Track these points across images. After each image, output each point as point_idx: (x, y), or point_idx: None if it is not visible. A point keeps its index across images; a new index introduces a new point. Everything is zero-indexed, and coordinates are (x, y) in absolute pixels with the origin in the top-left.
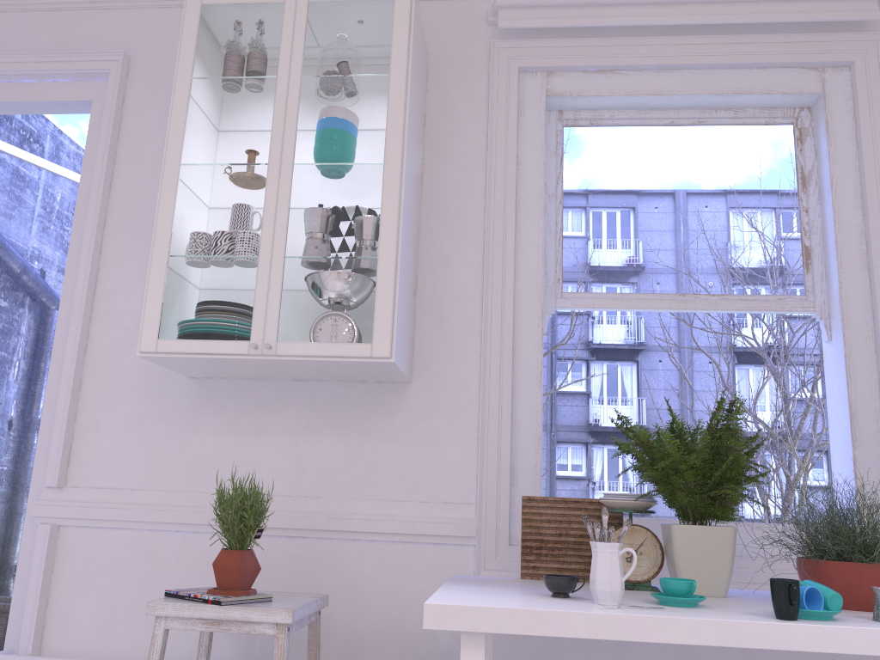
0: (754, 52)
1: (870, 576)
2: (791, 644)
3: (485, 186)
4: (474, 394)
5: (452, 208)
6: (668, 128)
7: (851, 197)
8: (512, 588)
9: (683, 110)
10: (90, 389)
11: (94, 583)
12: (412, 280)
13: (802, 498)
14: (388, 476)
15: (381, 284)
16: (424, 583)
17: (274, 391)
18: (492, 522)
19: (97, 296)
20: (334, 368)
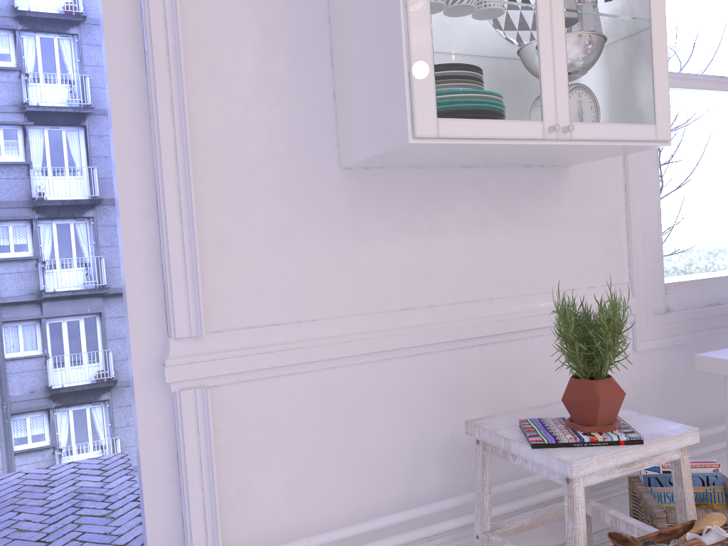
0: None
1: None
2: None
3: None
4: (620, 176)
5: None
6: None
7: None
8: None
9: None
10: (207, 191)
11: (272, 447)
12: None
13: None
14: (560, 266)
15: (657, 54)
16: None
17: (443, 181)
18: (643, 298)
19: (185, 47)
20: (575, 153)
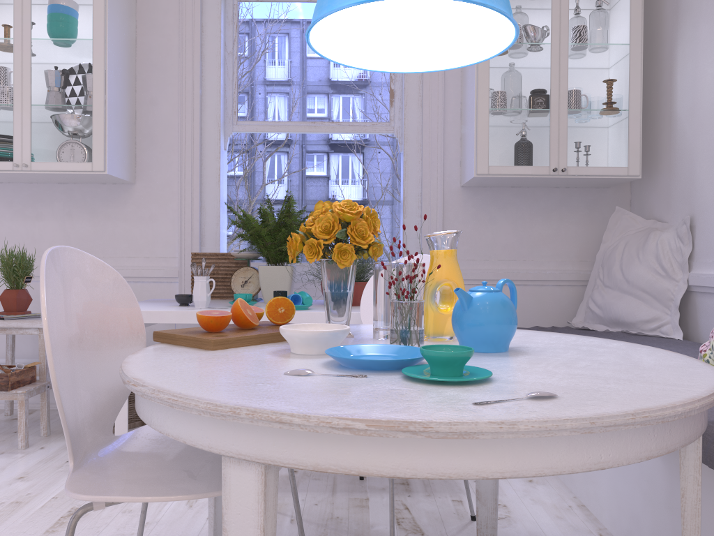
0: None
1: None
2: None
3: (180, 48)
4: (176, 190)
5: (157, 64)
6: (309, 4)
7: None
8: (169, 303)
9: None
10: None
11: None
12: (129, 116)
13: None
14: (123, 243)
15: (96, 124)
16: None
17: (46, 191)
18: (189, 268)
19: None
20: (75, 177)
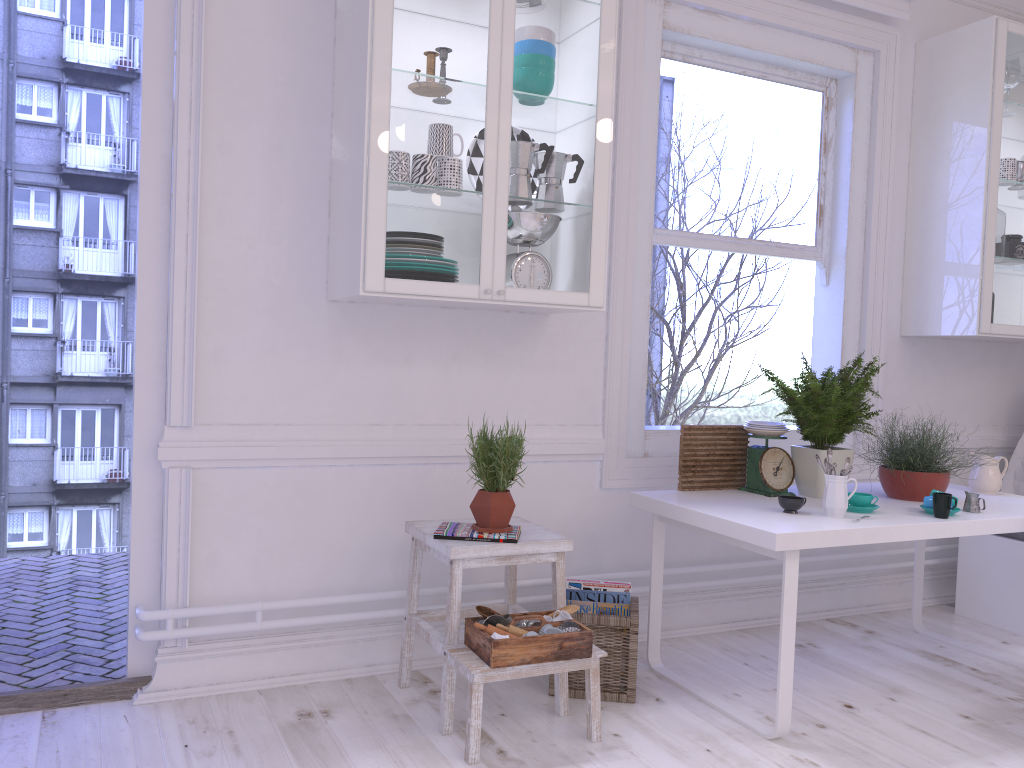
0: (821, 25)
1: (940, 481)
2: (953, 534)
3: (615, 118)
4: (602, 327)
5: None
6: (739, 77)
7: (861, 170)
8: (729, 505)
9: (753, 62)
10: (209, 311)
11: (242, 525)
12: None
13: (705, 387)
14: (530, 403)
15: (596, 235)
16: (561, 495)
17: (422, 319)
18: (615, 440)
19: (203, 195)
20: (528, 308)
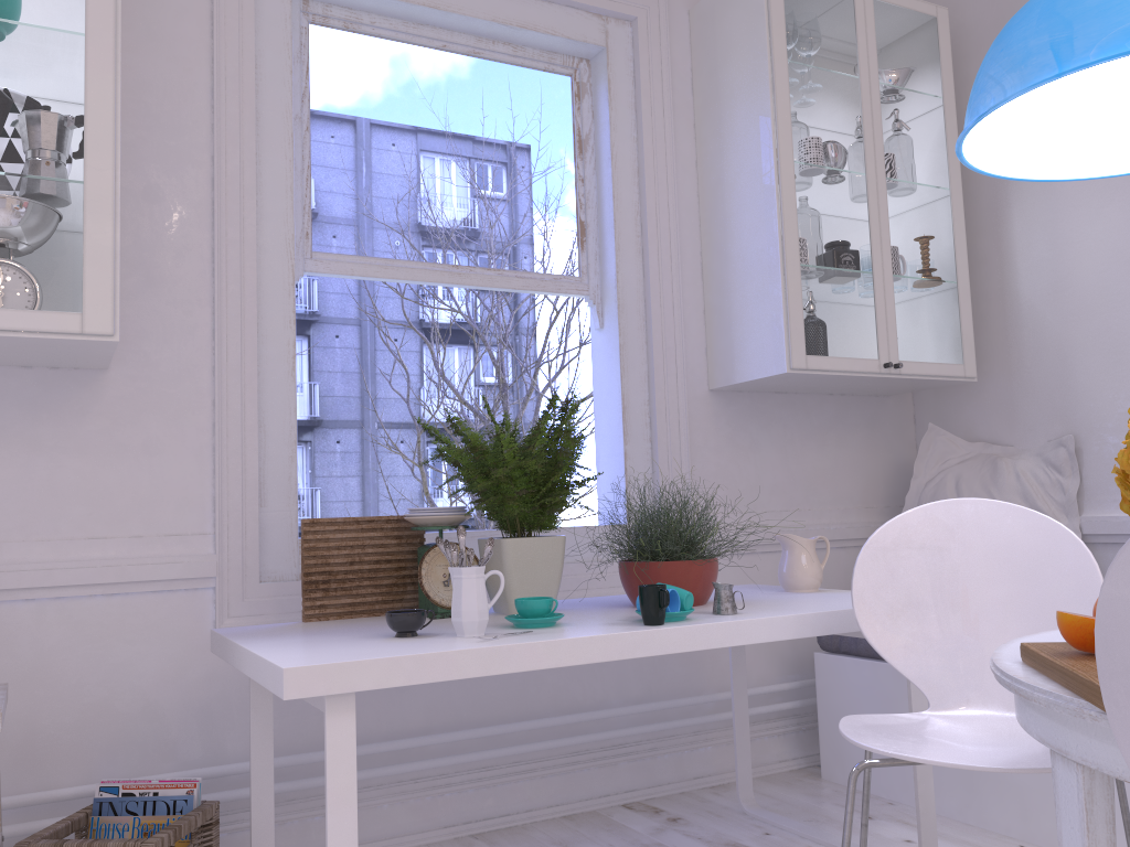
0: None
1: (695, 572)
2: (665, 648)
3: (212, 90)
4: (206, 386)
5: (162, 116)
6: (439, 53)
7: (629, 172)
8: (328, 634)
9: (458, 33)
10: None
11: None
12: None
13: None
14: (77, 505)
15: (93, 225)
16: (142, 646)
17: None
18: (238, 556)
19: None
20: (2, 347)
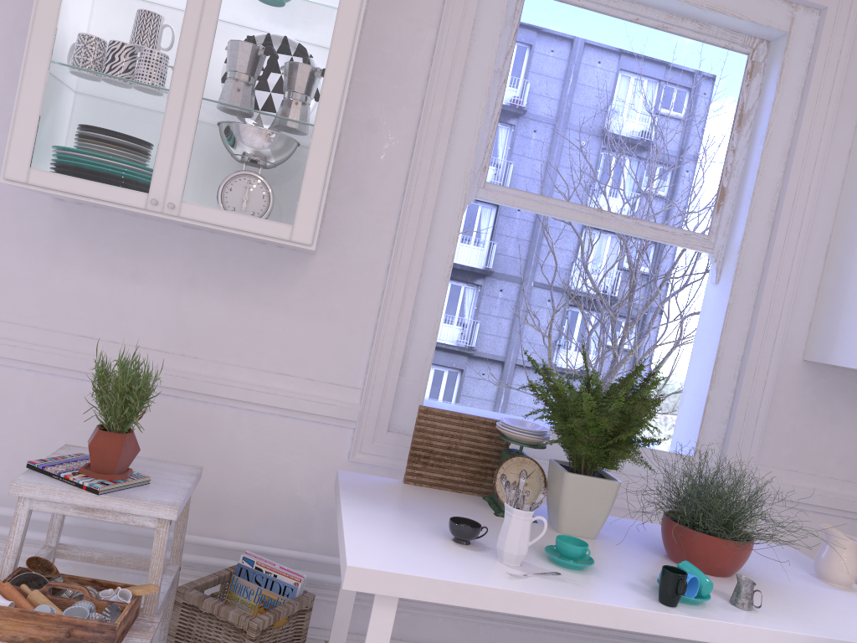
0: None
1: (727, 551)
2: (670, 632)
3: (434, 47)
4: (380, 279)
5: (392, 64)
6: (631, 25)
7: (779, 151)
8: (408, 513)
9: (652, 9)
10: None
11: None
12: (337, 144)
13: None
14: (275, 348)
15: (314, 160)
16: (297, 457)
17: (158, 234)
18: (375, 409)
19: None
20: (240, 236)
